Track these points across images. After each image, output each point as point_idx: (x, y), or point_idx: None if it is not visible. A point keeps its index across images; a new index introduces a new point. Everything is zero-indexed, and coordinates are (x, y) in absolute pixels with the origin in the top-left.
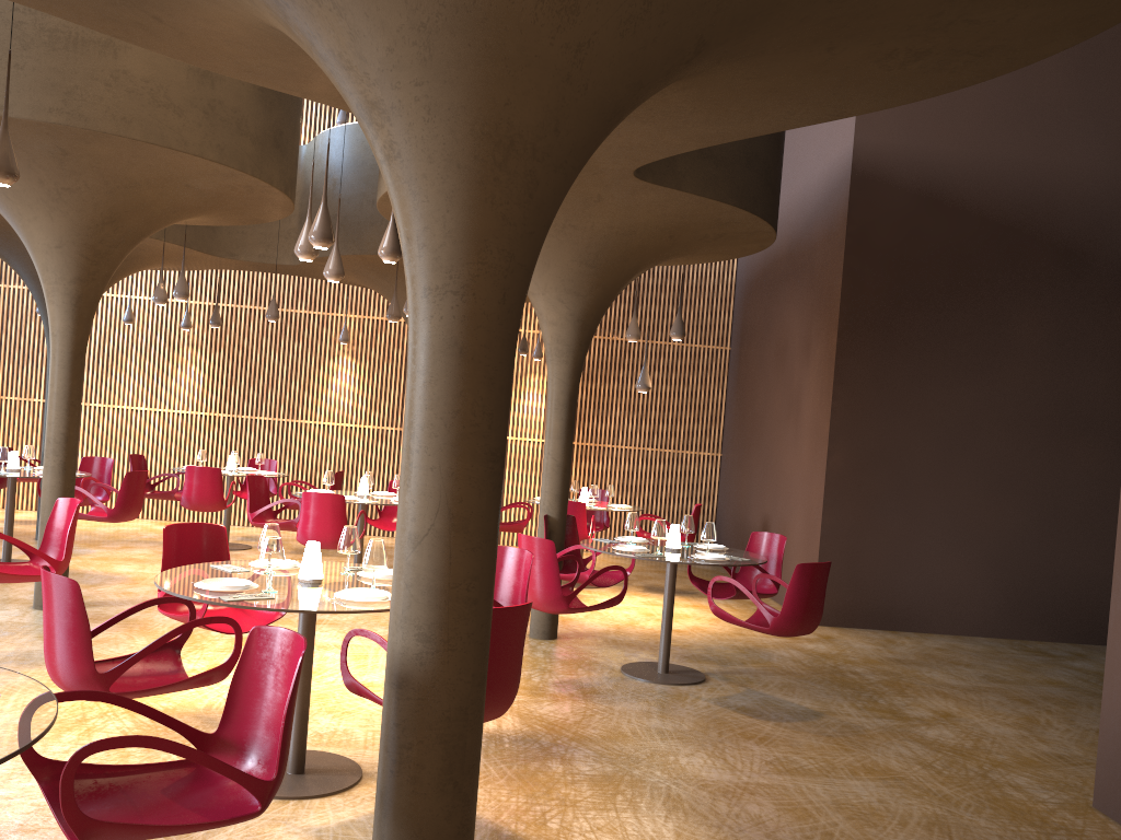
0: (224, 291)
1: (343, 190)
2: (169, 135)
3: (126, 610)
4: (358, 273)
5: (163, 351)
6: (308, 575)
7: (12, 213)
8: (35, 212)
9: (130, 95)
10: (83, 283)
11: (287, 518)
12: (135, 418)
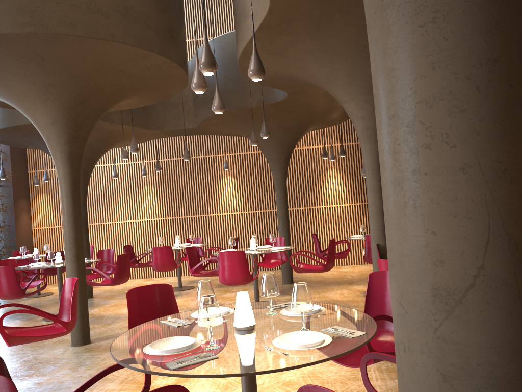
0: (161, 153)
1: (214, 77)
2: (101, 31)
3: (86, 382)
4: (229, 125)
5: (135, 189)
6: (242, 323)
7: (24, 108)
8: (36, 104)
9: (73, 8)
10: (71, 144)
11: (210, 268)
12: (126, 226)
